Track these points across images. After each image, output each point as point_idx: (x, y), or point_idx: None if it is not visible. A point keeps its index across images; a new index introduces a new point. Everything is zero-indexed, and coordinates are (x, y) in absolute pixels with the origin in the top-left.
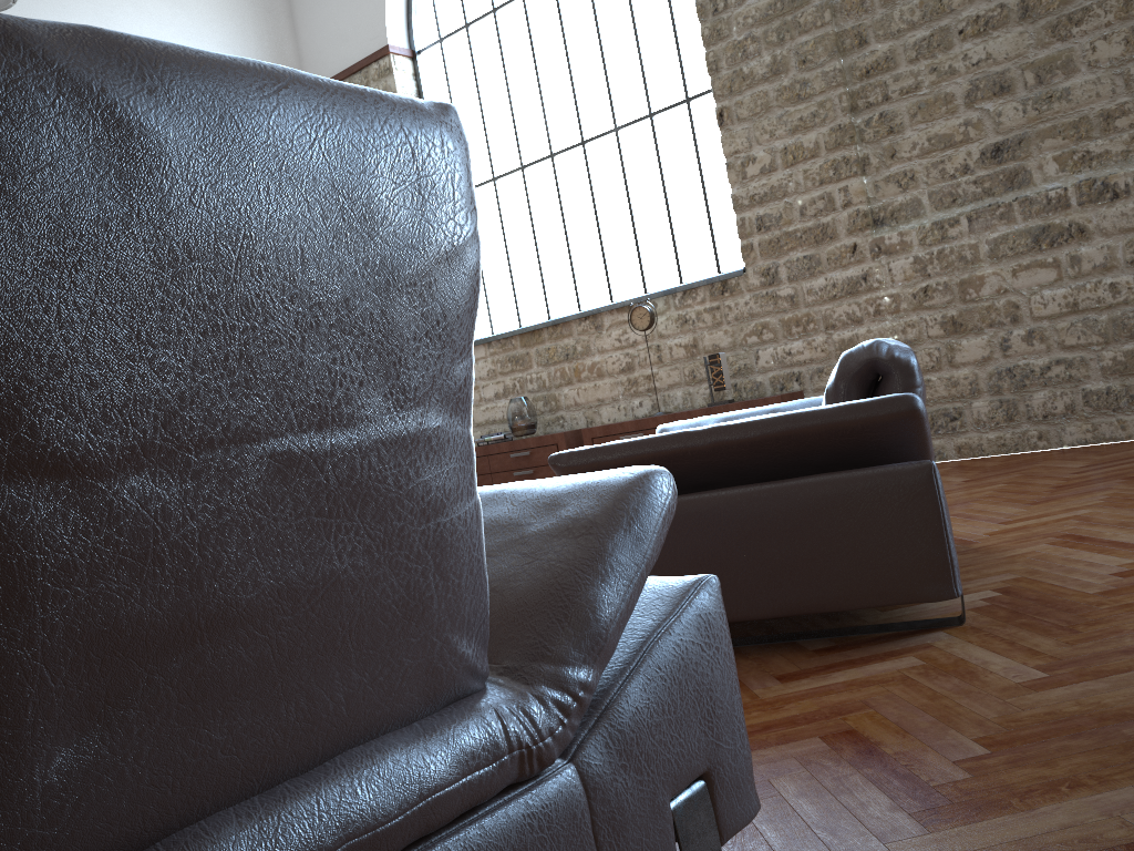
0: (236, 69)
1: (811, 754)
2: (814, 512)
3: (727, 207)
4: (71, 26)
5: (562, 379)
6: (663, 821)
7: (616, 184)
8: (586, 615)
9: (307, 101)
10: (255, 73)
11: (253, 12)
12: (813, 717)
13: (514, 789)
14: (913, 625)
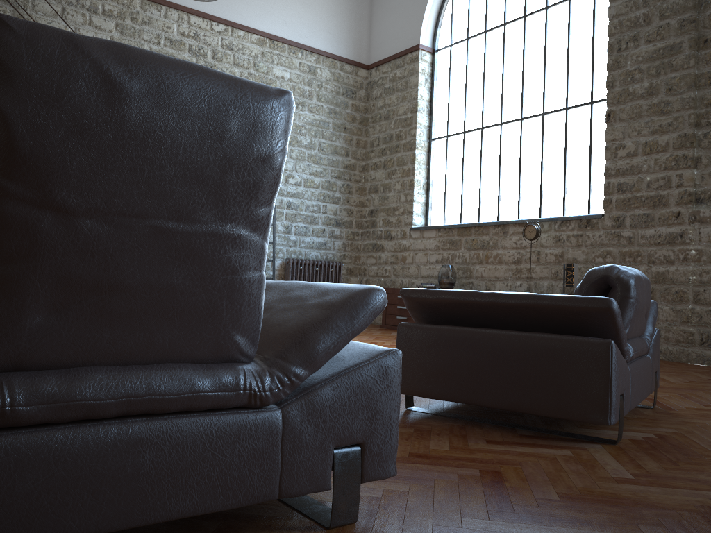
0: (174, 65)
1: (467, 475)
2: (535, 354)
3: (602, 174)
4: (107, 41)
5: (476, 260)
6: (326, 455)
7: (536, 147)
8: (309, 344)
9: (204, 82)
10: (183, 67)
11: (348, 16)
12: (486, 461)
13: (245, 409)
14: (587, 437)
